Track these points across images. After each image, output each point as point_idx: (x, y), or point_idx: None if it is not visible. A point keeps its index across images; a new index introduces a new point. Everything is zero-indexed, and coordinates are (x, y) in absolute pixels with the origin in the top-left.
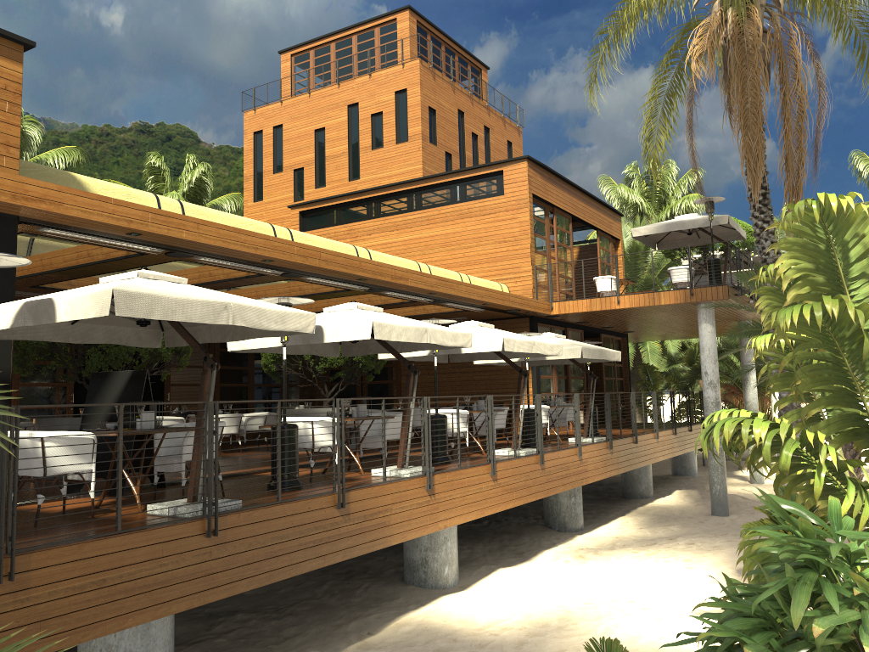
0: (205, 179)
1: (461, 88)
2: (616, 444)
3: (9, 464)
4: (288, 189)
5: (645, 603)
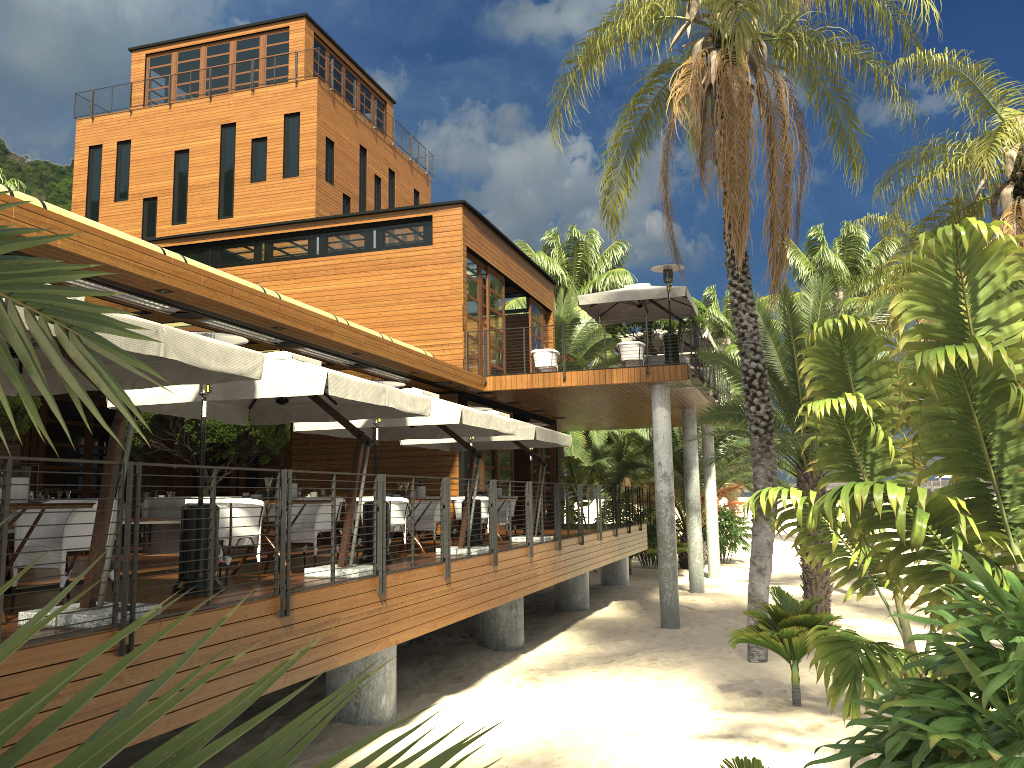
0: None
1: (364, 121)
2: (564, 544)
3: None
4: (134, 223)
5: (633, 728)
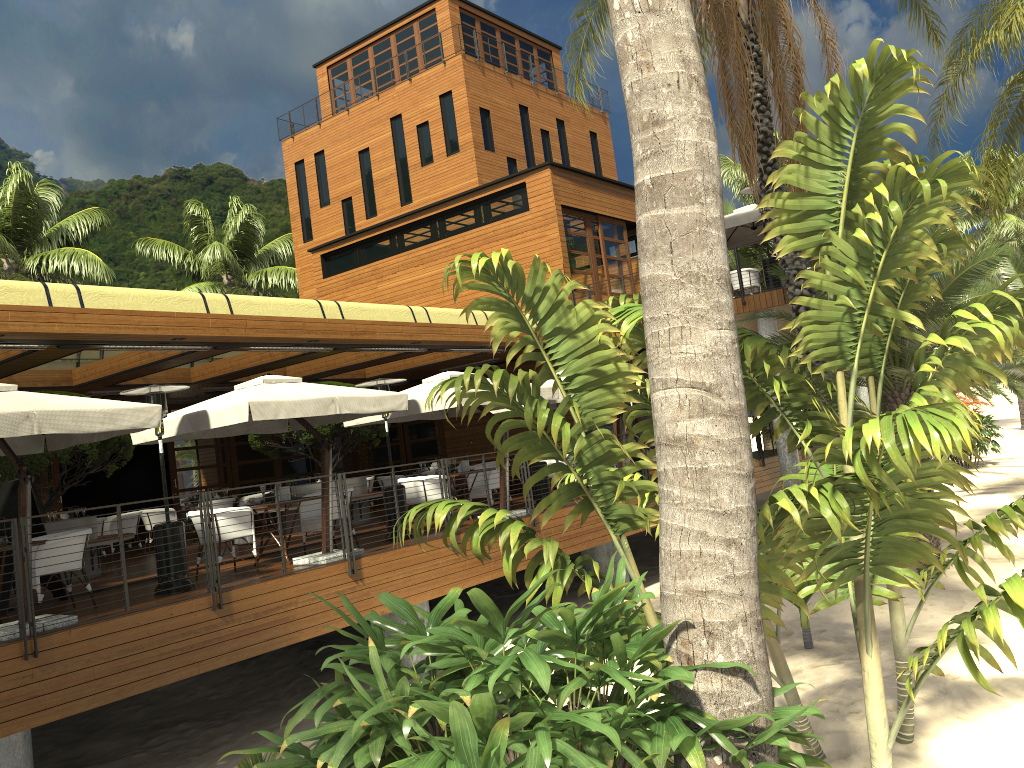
0: (252, 223)
1: (520, 79)
2: None
3: None
4: (338, 224)
5: None
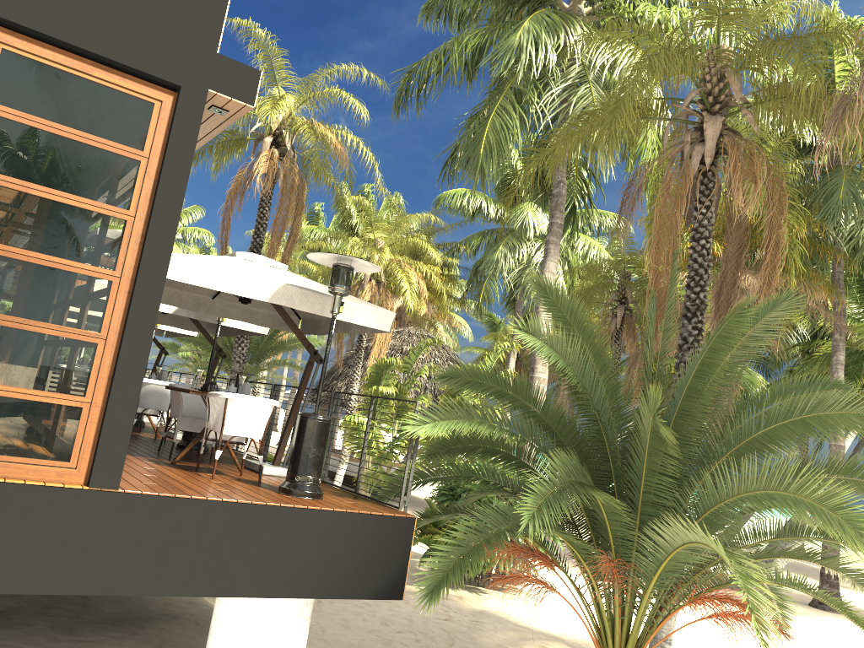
0: None
1: None
2: None
3: None
4: None
5: None
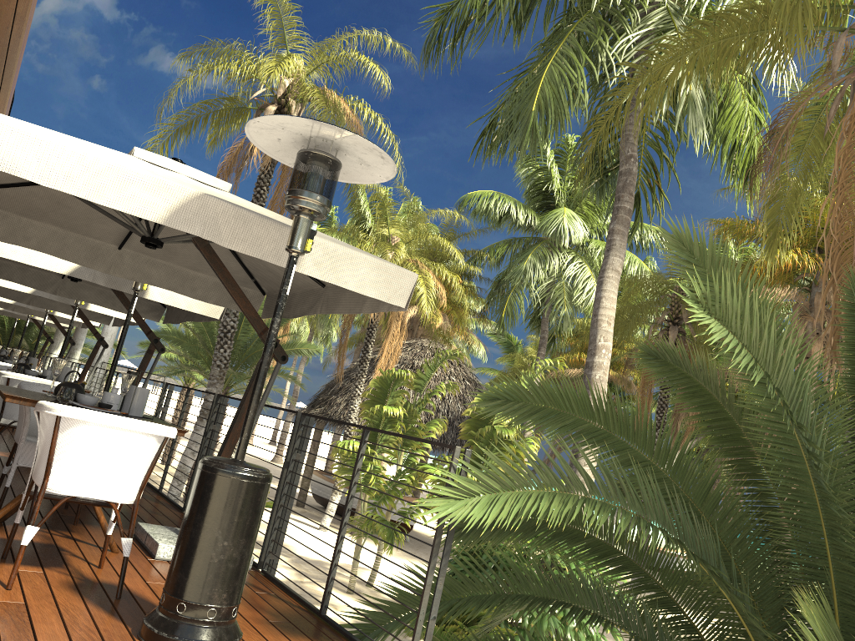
0: None
1: None
2: None
3: (204, 440)
4: None
5: None
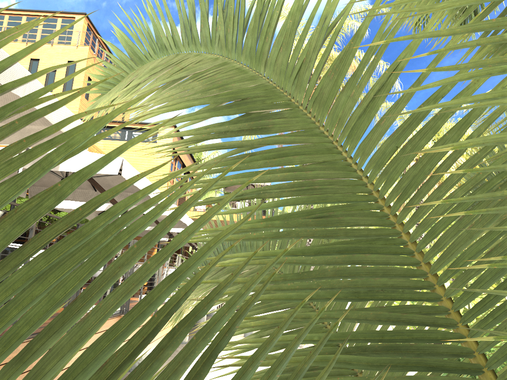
0: None
1: None
2: None
3: None
4: None
5: None
